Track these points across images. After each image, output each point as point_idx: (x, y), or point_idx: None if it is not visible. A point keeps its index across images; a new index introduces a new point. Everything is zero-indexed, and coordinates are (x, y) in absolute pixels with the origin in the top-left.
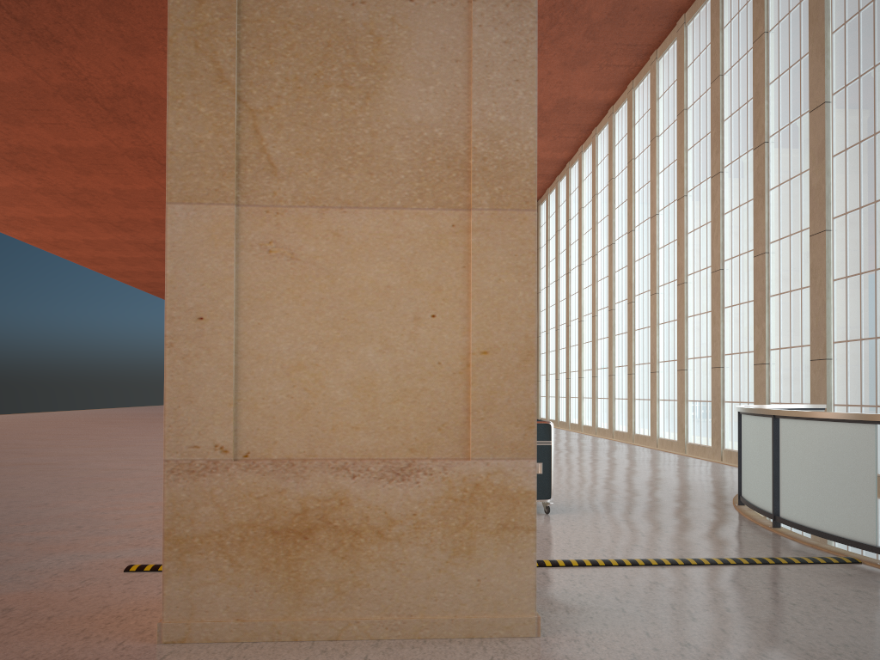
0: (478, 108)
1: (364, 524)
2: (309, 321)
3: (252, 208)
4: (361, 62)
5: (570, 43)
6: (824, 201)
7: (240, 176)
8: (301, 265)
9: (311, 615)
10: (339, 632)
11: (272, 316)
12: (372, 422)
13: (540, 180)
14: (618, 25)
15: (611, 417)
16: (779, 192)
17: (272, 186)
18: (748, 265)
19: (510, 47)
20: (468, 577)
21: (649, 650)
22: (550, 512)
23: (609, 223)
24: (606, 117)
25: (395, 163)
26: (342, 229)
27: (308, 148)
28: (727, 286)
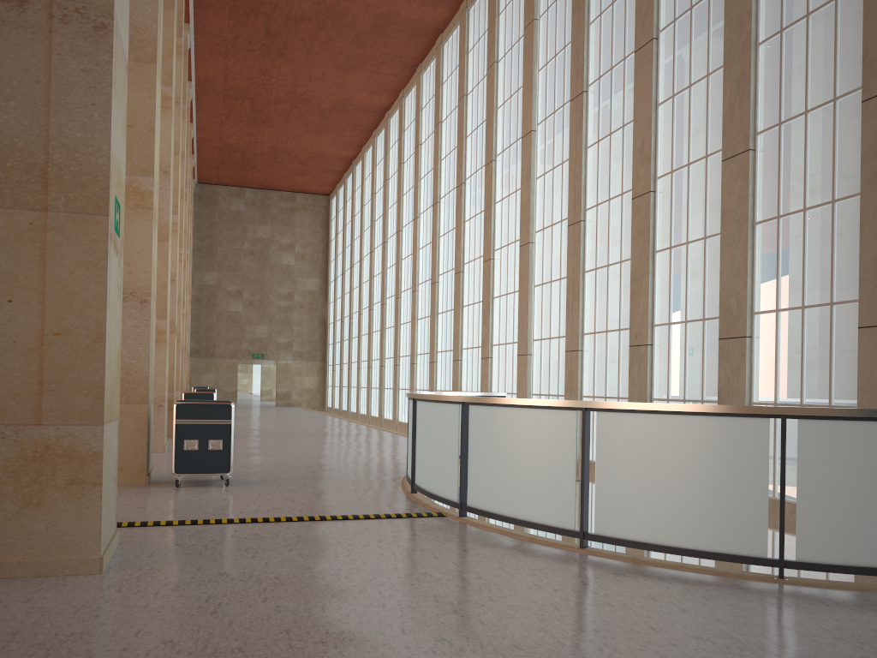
0: (56, 125)
1: None
2: None
3: None
4: None
5: (340, 48)
6: (529, 217)
7: None
8: None
9: None
10: None
11: None
12: None
13: (330, 175)
14: (383, 36)
15: (381, 405)
16: (501, 205)
17: None
18: (480, 269)
19: (87, 75)
20: (38, 525)
21: (186, 578)
22: (231, 485)
23: (383, 222)
24: (383, 121)
25: None
26: None
27: None
28: (466, 287)
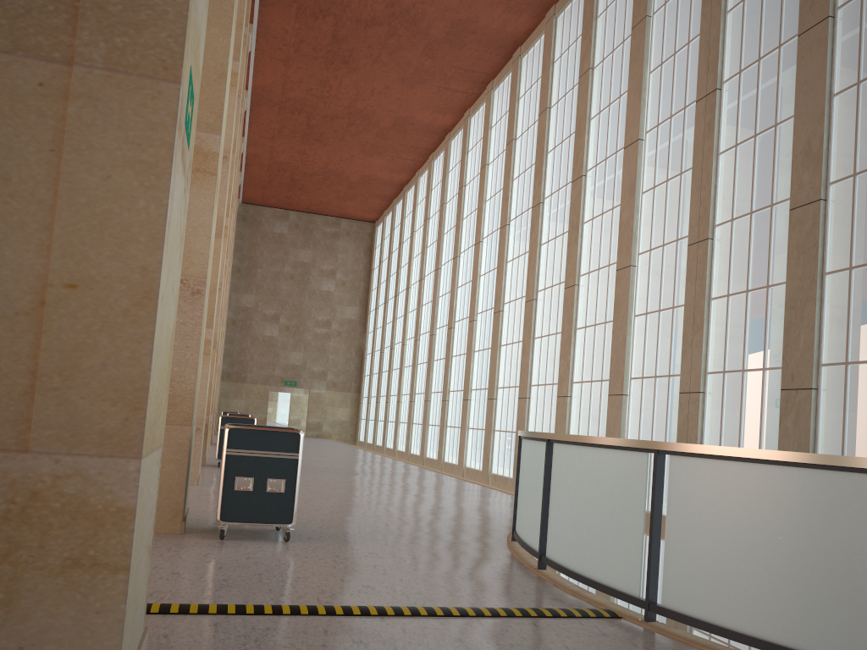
0: None
1: None
2: None
3: None
4: None
5: (408, 58)
6: (632, 236)
7: None
8: None
9: None
10: None
11: None
12: None
13: (378, 201)
14: (456, 47)
15: (423, 443)
16: (592, 225)
17: None
18: (559, 297)
19: None
20: (3, 644)
21: None
22: (292, 540)
23: (437, 248)
24: (443, 143)
25: None
26: None
27: None
28: (539, 317)
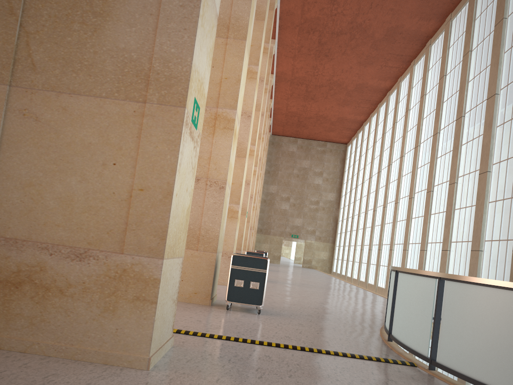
0: (159, 43)
1: (53, 284)
2: (40, 158)
3: (18, 88)
4: (94, 10)
5: (362, 50)
6: (488, 153)
7: (14, 69)
8: (41, 125)
9: (13, 335)
10: (26, 347)
11: (19, 153)
12: (68, 223)
13: (348, 132)
14: (391, 42)
15: (367, 274)
16: (466, 146)
17: (32, 77)
18: (445, 190)
19: (183, 9)
20: (111, 326)
21: None
22: (262, 314)
23: (379, 159)
24: (385, 97)
25: (105, 71)
26: (68, 106)
27: (56, 57)
28: (434, 201)
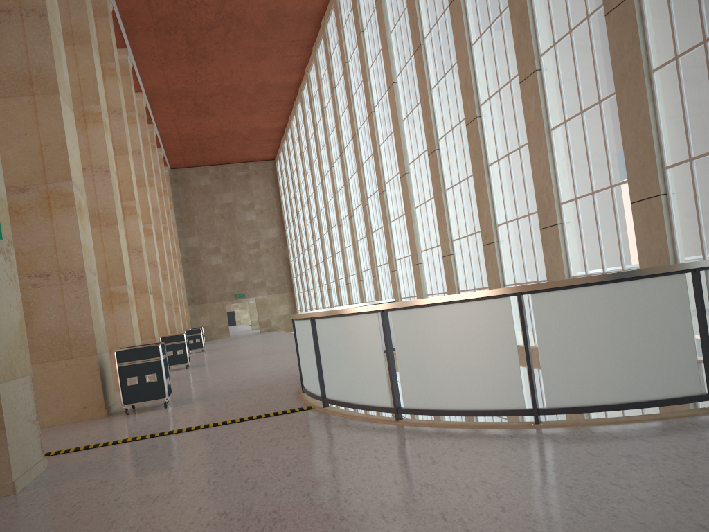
0: None
1: None
2: None
3: None
4: None
5: (247, 43)
6: (402, 153)
7: None
8: None
9: None
10: None
11: None
12: None
13: (270, 144)
14: (278, 28)
15: None
16: (384, 147)
17: None
18: (378, 201)
19: None
20: None
21: (73, 489)
22: (170, 406)
23: (311, 175)
24: (298, 93)
25: None
26: None
27: None
28: (372, 216)
